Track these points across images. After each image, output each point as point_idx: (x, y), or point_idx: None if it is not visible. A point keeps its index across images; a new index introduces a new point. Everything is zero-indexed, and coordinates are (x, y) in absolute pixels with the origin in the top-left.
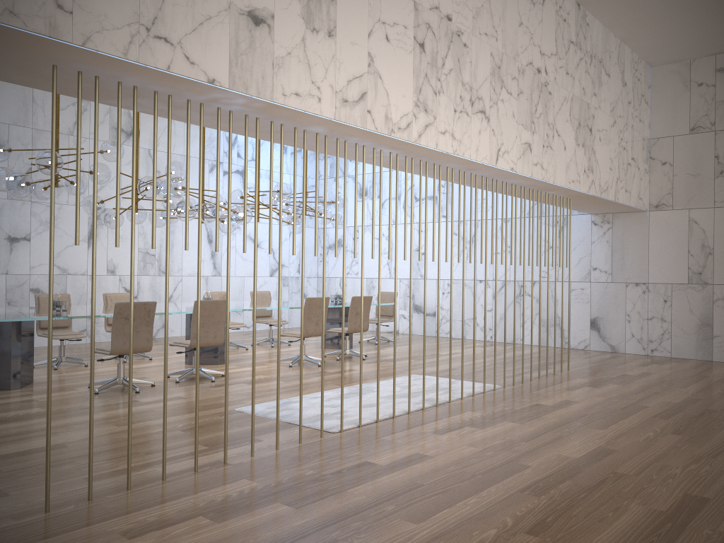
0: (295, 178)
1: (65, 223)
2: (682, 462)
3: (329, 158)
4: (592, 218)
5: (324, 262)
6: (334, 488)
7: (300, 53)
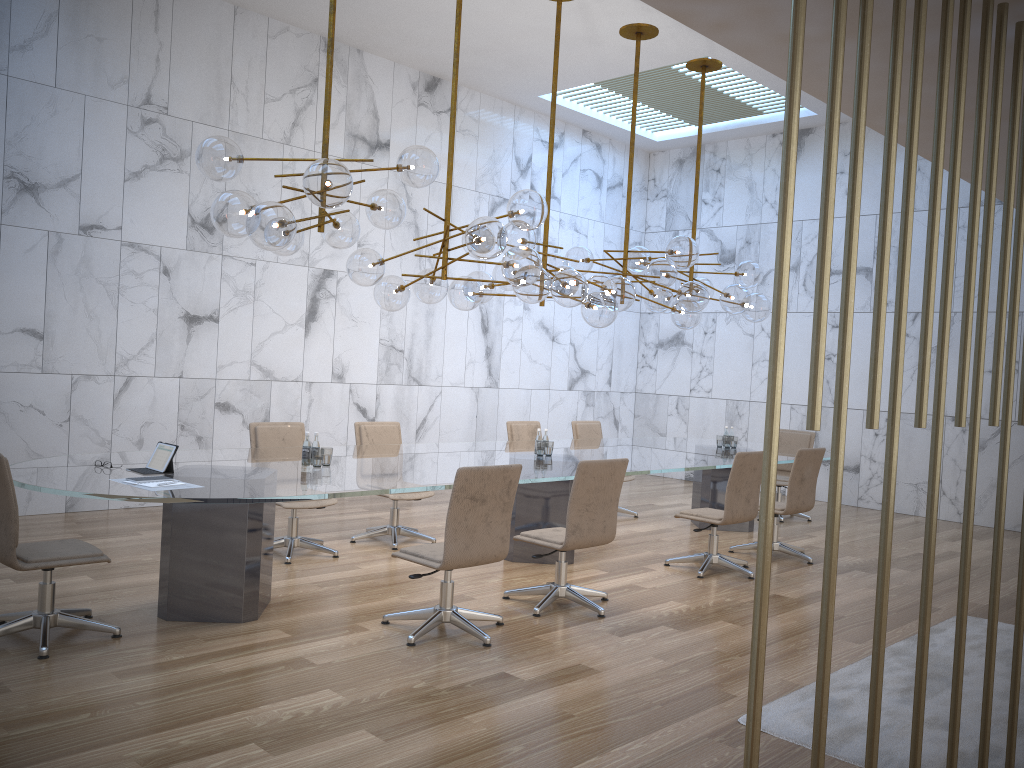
0: None
1: (272, 294)
2: None
3: (665, 197)
4: None
5: None
6: None
7: None
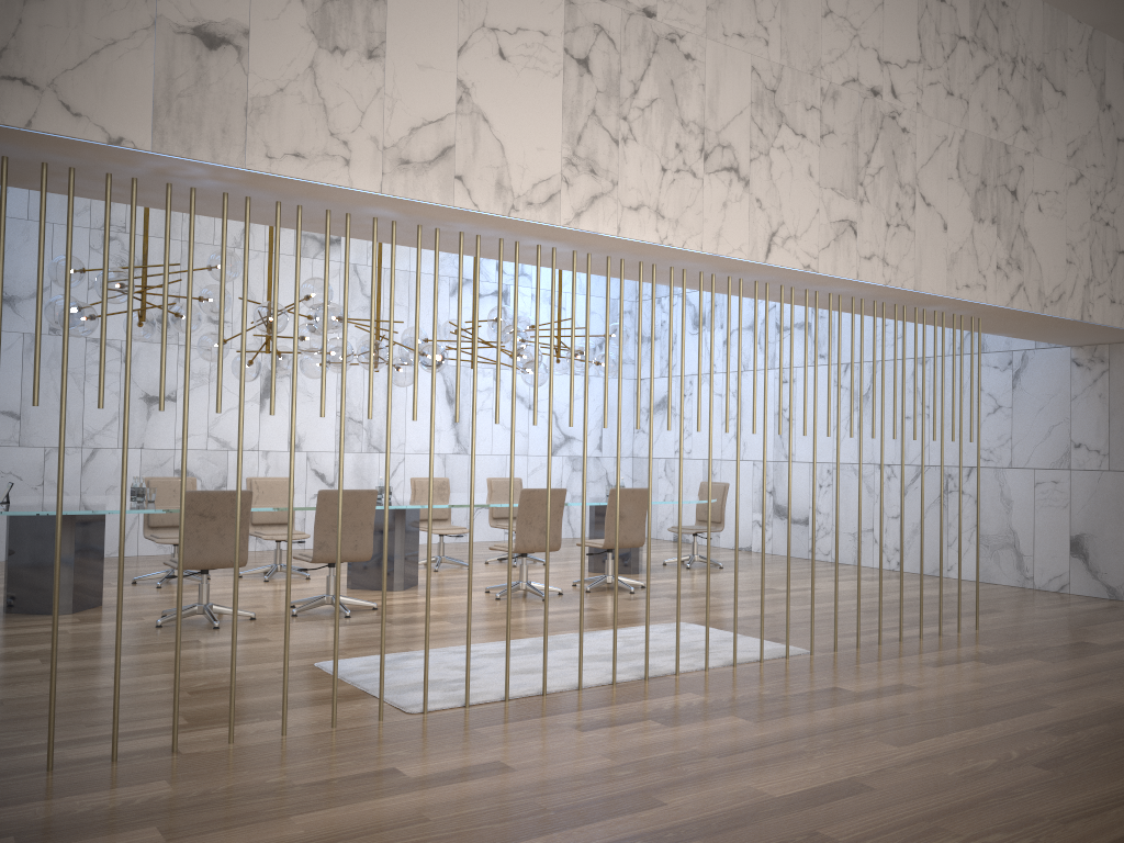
0: (325, 292)
1: (227, 376)
2: (982, 827)
3: None
4: (1072, 354)
5: (387, 429)
6: (275, 811)
7: (306, 88)
